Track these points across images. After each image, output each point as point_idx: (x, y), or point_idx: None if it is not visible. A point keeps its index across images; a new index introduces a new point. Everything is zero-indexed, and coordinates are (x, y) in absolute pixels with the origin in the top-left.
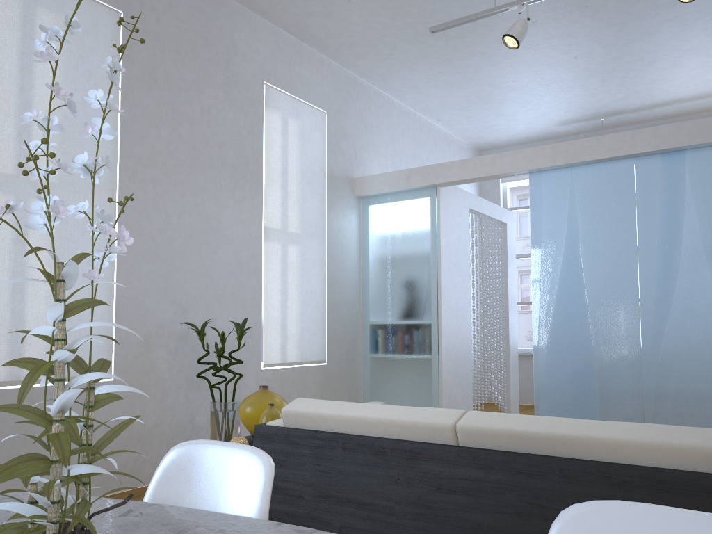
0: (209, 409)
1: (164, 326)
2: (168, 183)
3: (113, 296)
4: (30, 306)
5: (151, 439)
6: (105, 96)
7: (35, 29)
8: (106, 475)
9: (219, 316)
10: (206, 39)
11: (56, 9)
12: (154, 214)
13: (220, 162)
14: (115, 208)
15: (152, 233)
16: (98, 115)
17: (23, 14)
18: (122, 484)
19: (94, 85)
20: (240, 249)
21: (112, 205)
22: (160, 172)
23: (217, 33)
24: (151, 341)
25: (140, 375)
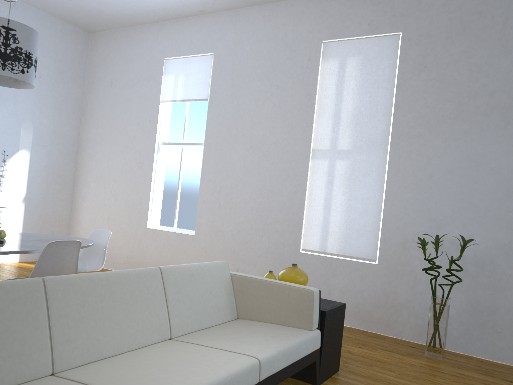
0: (459, 305)
1: (419, 235)
2: (431, 135)
3: (381, 213)
4: (332, 215)
5: (402, 309)
6: (4, 164)
7: (345, 70)
8: (368, 319)
9: (476, 233)
10: (480, 12)
11: (357, 53)
12: (416, 158)
13: (489, 107)
14: (386, 159)
15: (414, 171)
16: (378, 104)
17: (339, 65)
18: (378, 329)
19: (378, 87)
20: (510, 178)
21: (384, 157)
22: (424, 129)
23: (495, 0)
24: (407, 244)
25: (396, 265)
